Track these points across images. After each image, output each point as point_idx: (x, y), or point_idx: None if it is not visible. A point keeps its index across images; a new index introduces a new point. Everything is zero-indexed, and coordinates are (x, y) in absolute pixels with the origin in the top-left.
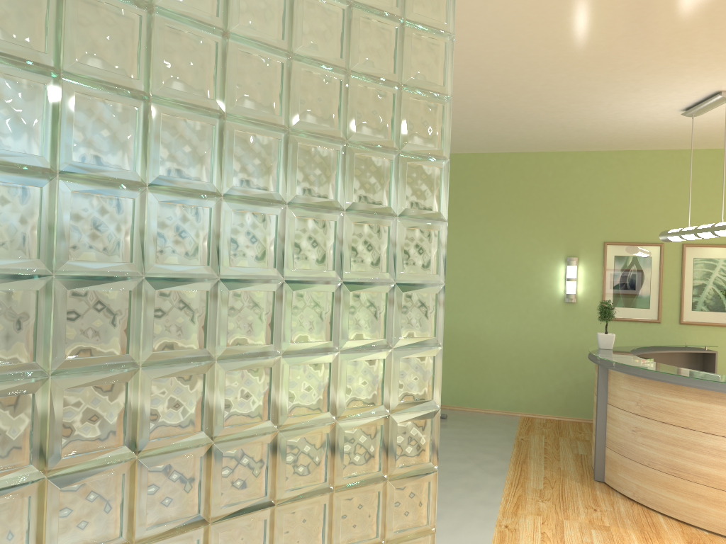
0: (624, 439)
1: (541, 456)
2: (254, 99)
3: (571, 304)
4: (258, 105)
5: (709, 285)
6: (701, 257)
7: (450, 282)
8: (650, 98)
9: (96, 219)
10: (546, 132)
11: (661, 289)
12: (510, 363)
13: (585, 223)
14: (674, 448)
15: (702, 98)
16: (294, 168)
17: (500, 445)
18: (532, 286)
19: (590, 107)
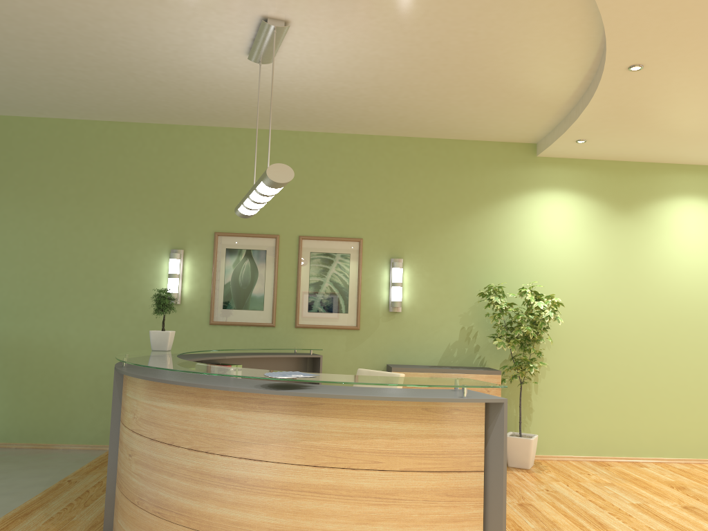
0: (124, 469)
1: (66, 503)
2: None
3: (175, 307)
4: None
5: (326, 282)
6: (318, 251)
7: (25, 280)
8: (193, 23)
9: None
10: (119, 82)
11: (276, 287)
12: (100, 382)
13: (195, 209)
14: (160, 476)
15: (256, 31)
16: None
17: (23, 492)
18: (130, 285)
19: (132, 33)
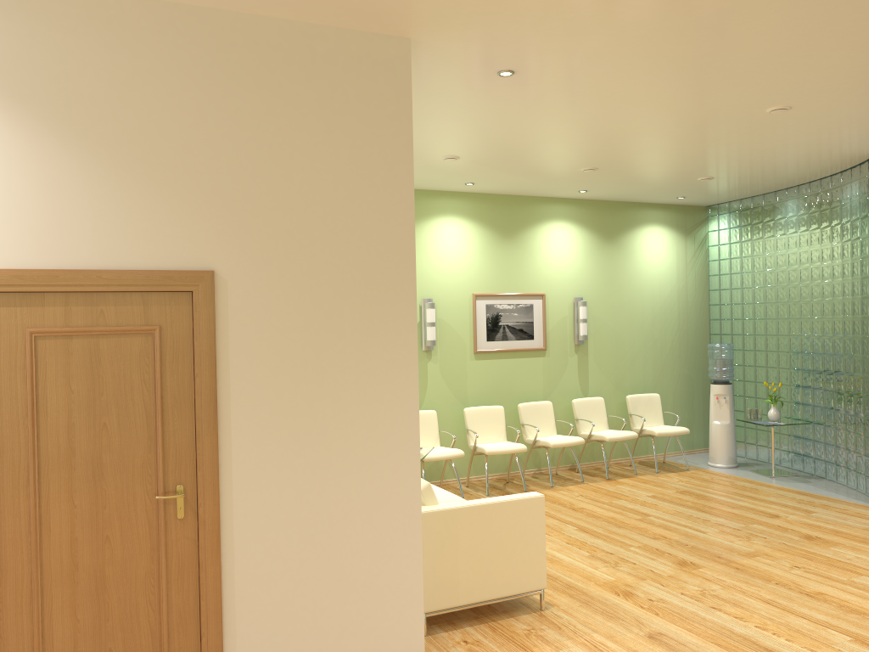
0: None
1: None
2: (855, 273)
3: None
4: (856, 274)
5: None
6: None
7: None
8: None
9: (836, 307)
10: None
11: None
12: None
13: None
14: None
15: None
16: (861, 288)
17: None
18: None
19: None
